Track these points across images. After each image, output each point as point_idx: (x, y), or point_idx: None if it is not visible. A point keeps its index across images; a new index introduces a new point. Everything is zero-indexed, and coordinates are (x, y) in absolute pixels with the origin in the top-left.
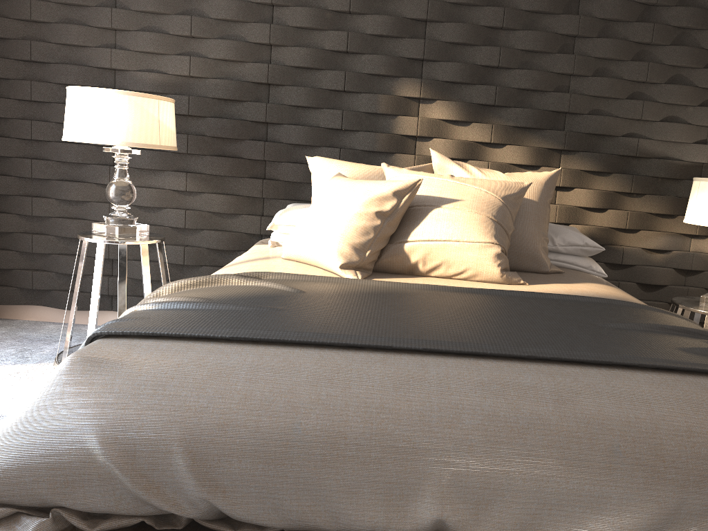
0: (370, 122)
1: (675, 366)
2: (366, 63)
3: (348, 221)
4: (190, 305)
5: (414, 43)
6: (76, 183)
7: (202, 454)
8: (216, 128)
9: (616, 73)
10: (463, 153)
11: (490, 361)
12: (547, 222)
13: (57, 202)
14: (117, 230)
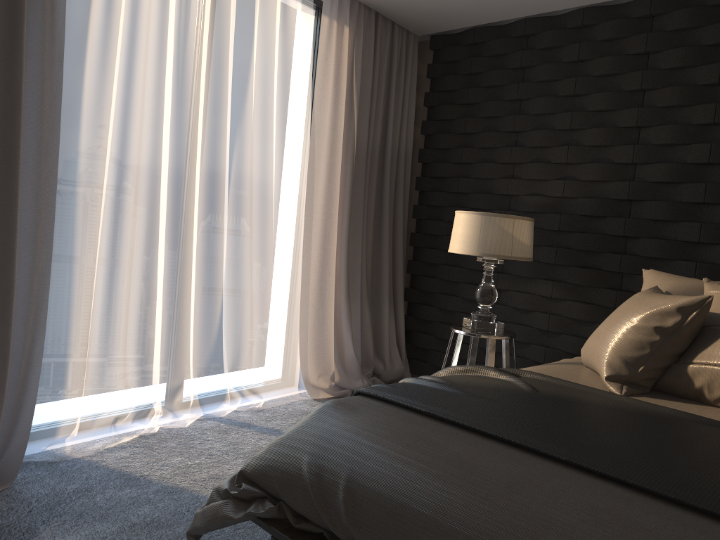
0: None
1: None
2: None
3: (624, 333)
4: (431, 384)
5: None
6: (474, 286)
7: (354, 491)
8: (580, 241)
9: None
10: None
11: (629, 492)
12: None
13: (461, 300)
14: (475, 325)
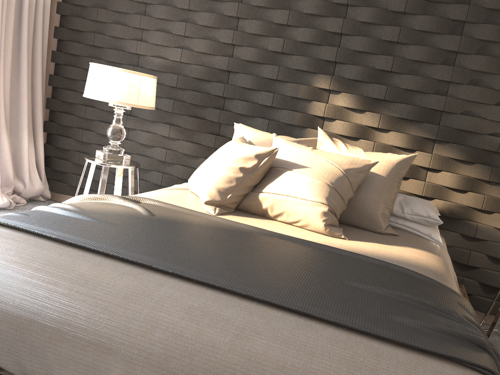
0: (293, 104)
1: (366, 330)
2: (295, 61)
3: (219, 171)
4: (62, 212)
5: (330, 49)
6: (107, 124)
7: None
8: (192, 97)
9: (488, 84)
10: (356, 133)
11: (216, 293)
12: (392, 194)
13: (96, 135)
14: (106, 156)
